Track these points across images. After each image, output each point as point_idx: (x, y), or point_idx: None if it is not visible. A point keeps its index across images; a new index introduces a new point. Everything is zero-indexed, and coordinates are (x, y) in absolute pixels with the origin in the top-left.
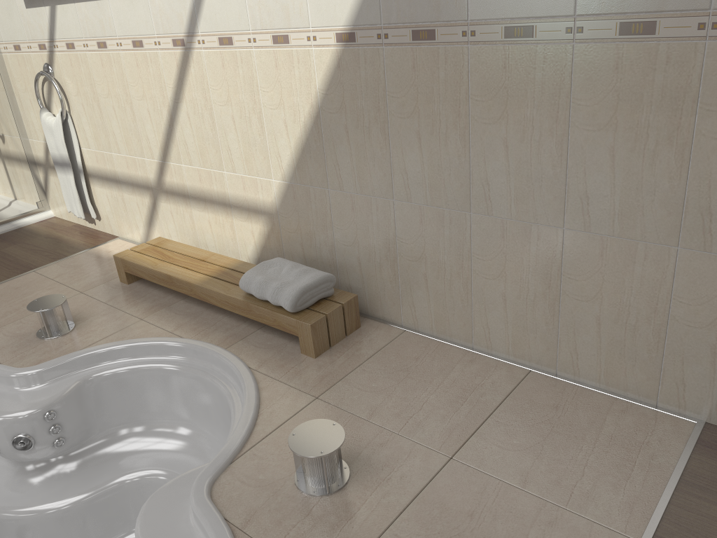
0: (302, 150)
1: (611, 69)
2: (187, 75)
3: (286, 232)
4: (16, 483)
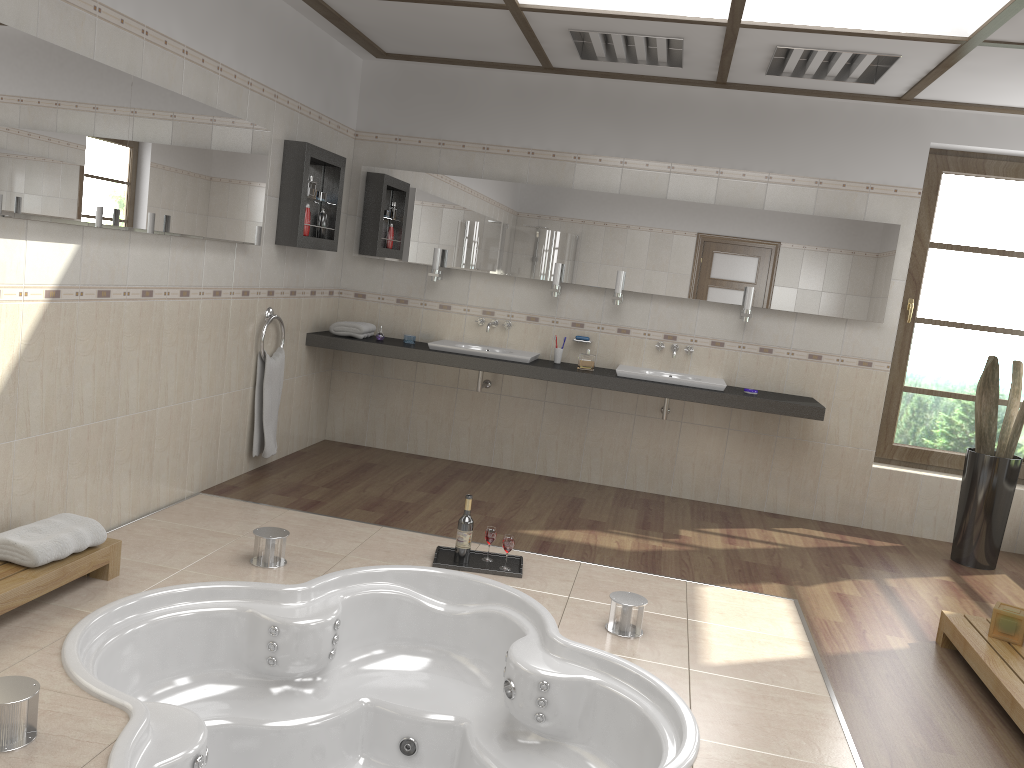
0: None
1: (177, 313)
2: None
3: None
4: None
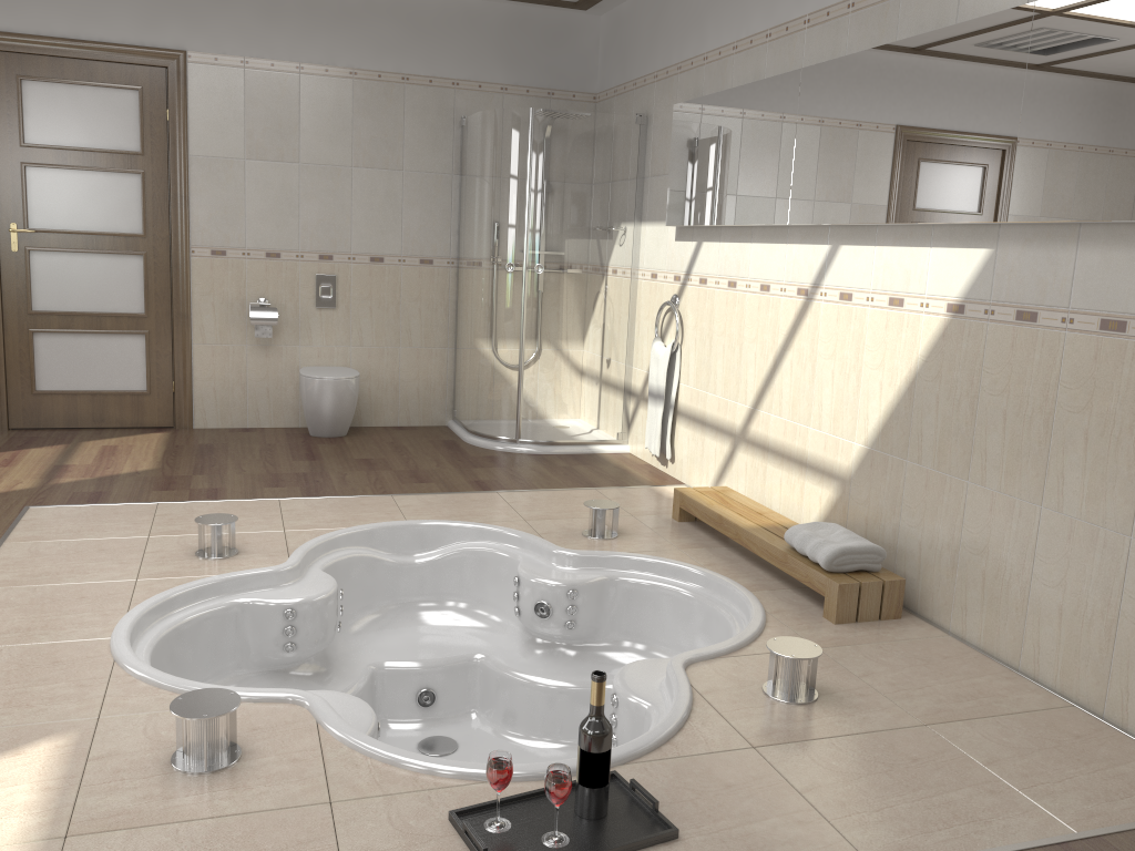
0: (890, 415)
1: None
2: (801, 324)
3: (854, 502)
4: (521, 652)
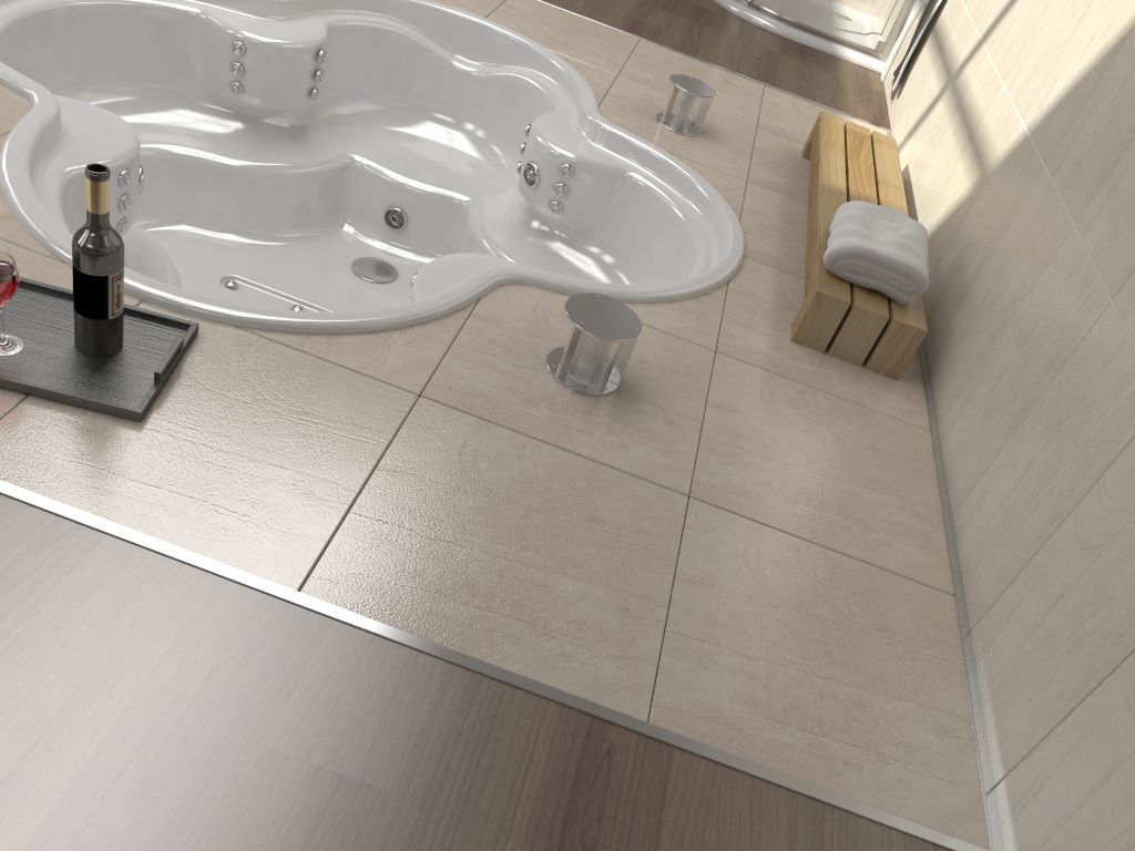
0: (1072, 89)
1: None
2: None
3: (974, 210)
4: (510, 218)
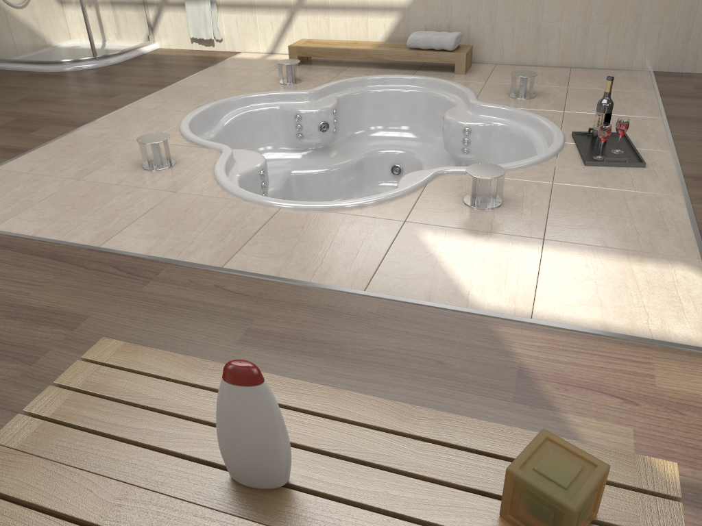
0: None
1: None
2: None
3: (414, 19)
4: (306, 160)
